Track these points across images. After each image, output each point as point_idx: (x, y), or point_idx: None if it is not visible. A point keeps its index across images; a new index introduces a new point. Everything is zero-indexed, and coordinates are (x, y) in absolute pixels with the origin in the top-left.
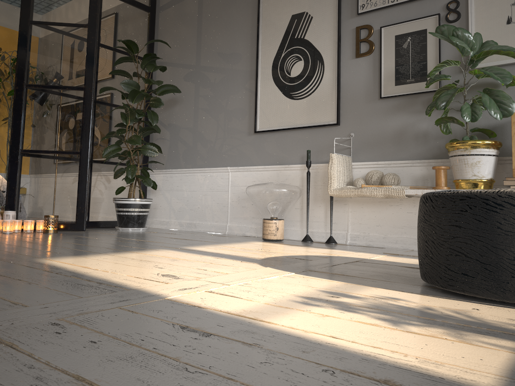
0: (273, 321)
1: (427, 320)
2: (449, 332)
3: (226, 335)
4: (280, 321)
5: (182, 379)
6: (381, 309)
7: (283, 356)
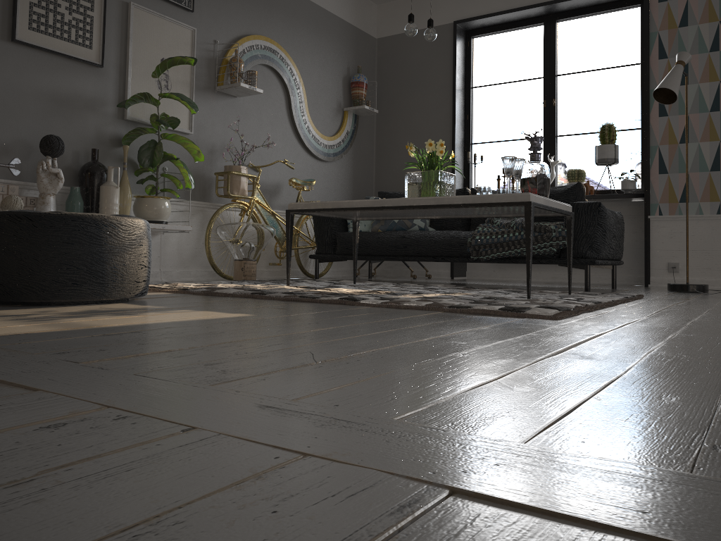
0: (104, 325)
1: (126, 312)
2: (158, 312)
3: (141, 330)
4: (107, 324)
5: (234, 333)
6: (87, 313)
7: (196, 325)
